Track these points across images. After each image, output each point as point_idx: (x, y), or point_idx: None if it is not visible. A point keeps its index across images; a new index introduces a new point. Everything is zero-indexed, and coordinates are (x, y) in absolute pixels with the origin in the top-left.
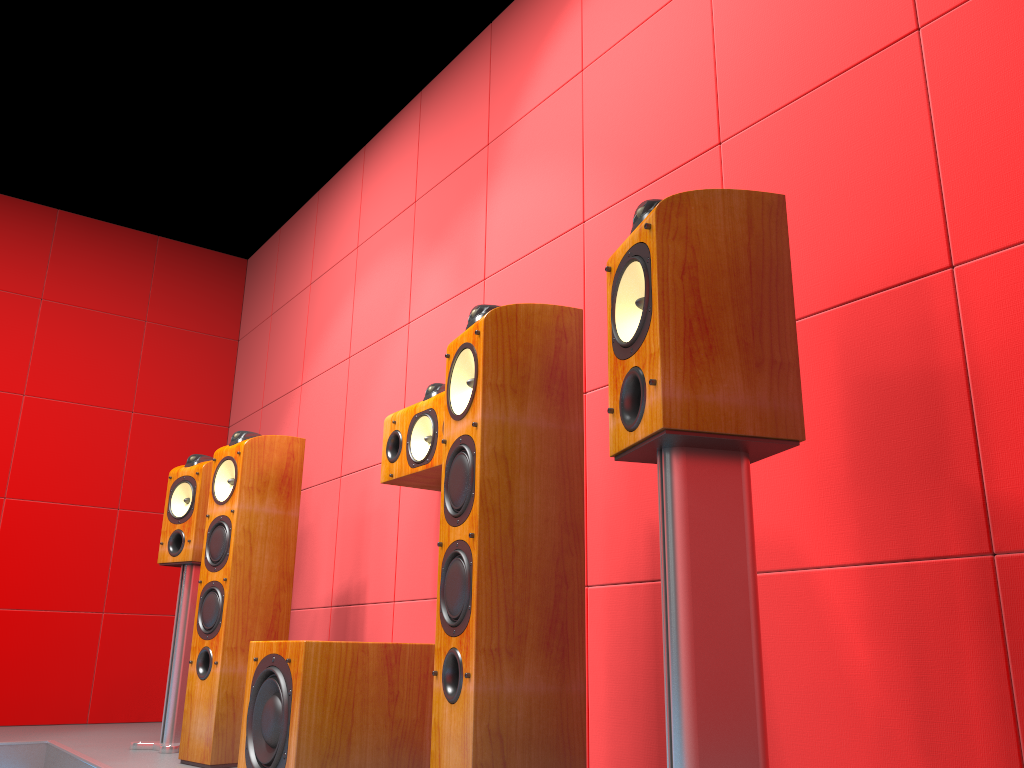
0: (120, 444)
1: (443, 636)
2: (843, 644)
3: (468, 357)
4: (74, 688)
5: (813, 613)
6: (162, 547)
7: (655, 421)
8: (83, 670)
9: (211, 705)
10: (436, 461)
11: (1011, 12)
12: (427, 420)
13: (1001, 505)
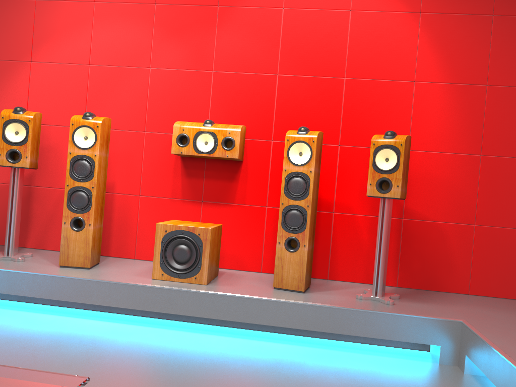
0: None
1: (284, 232)
2: (361, 234)
3: (301, 145)
4: None
5: (353, 225)
6: (0, 156)
7: (396, 195)
8: None
9: (87, 243)
10: (216, 155)
11: (437, 92)
12: (208, 136)
13: (407, 208)
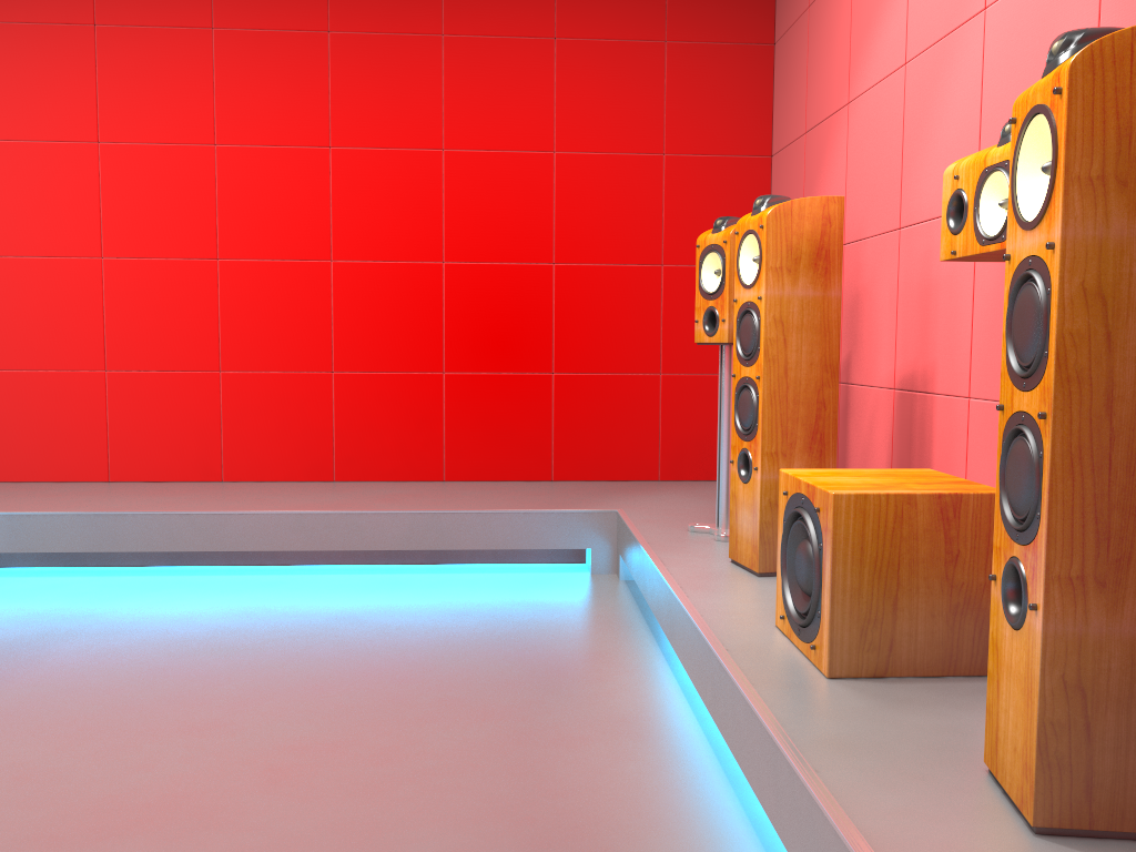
0: (655, 193)
1: (1003, 535)
2: None
3: (1044, 127)
4: (642, 448)
5: None
6: (697, 326)
7: None
8: (648, 431)
9: (754, 512)
10: None
11: None
12: (1002, 178)
13: None
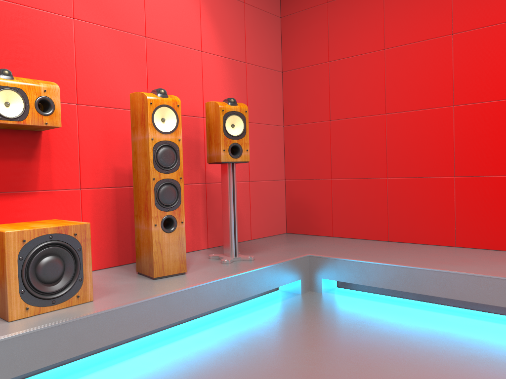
0: None
1: (159, 212)
2: None
3: (165, 110)
4: None
5: None
6: None
7: (246, 159)
8: None
9: None
10: (29, 122)
11: (217, 64)
12: (12, 93)
13: (207, 173)
